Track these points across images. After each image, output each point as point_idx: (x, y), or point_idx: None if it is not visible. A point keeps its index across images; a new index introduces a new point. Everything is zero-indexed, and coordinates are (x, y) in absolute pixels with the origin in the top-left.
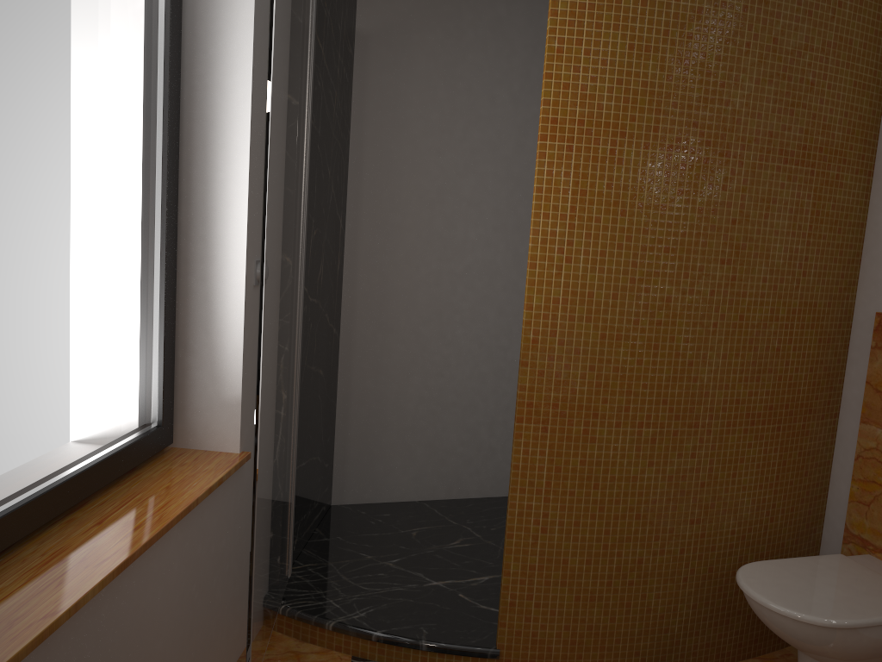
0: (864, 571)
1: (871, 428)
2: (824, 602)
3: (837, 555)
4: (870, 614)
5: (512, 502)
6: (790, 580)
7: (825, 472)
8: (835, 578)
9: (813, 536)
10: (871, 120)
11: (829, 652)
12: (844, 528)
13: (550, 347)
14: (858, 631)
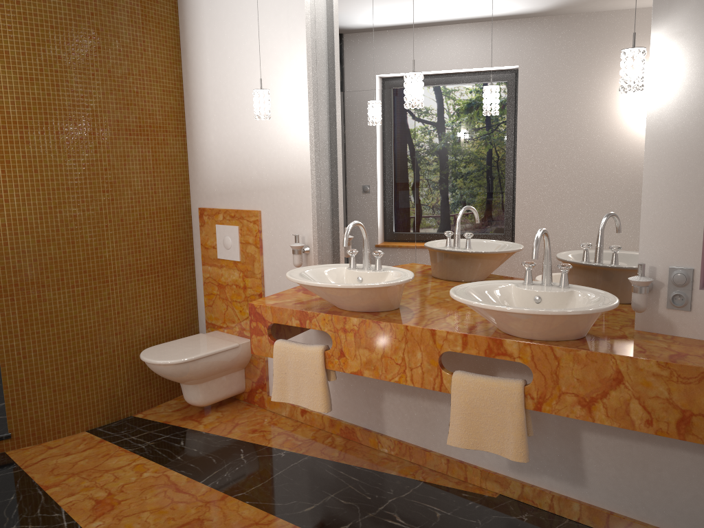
0: (208, 337)
1: (206, 267)
2: (180, 354)
3: (198, 334)
4: (200, 353)
5: (1, 345)
6: (167, 349)
7: (193, 295)
8: (191, 343)
9: (193, 330)
10: (178, 108)
11: (184, 376)
12: (205, 321)
13: (6, 252)
14: (195, 362)
